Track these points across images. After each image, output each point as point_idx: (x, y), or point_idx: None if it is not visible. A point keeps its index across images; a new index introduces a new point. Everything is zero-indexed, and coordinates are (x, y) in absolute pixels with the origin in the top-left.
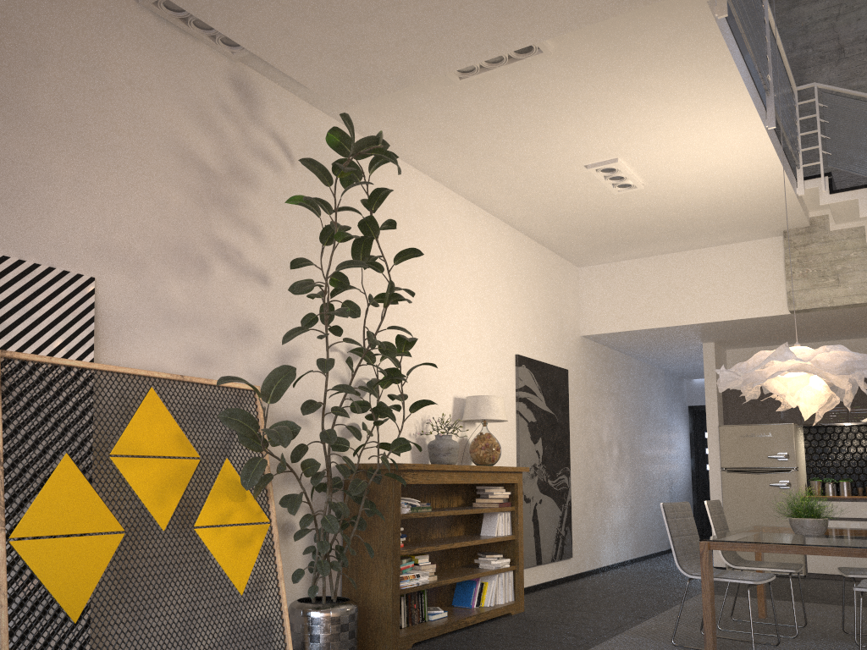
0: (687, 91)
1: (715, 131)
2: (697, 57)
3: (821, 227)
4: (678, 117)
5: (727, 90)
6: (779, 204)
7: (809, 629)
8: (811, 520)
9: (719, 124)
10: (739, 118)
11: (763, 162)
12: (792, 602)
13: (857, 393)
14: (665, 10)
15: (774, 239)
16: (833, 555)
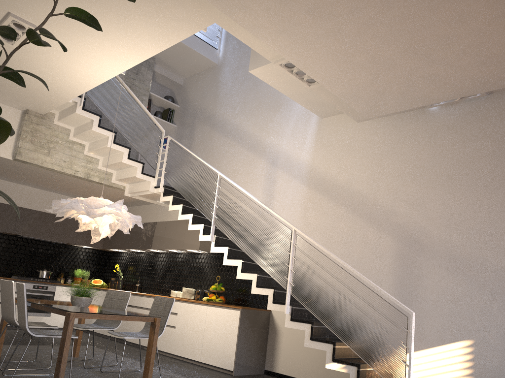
0: (135, 36)
1: (105, 57)
2: (168, 32)
3: (49, 118)
4: (107, 40)
5: (147, 50)
6: (54, 99)
7: (39, 362)
8: (89, 299)
9: (113, 56)
10: (124, 62)
11: (91, 81)
12: (53, 346)
13: (1, 213)
14: (201, 10)
15: (16, 110)
16: (135, 320)
